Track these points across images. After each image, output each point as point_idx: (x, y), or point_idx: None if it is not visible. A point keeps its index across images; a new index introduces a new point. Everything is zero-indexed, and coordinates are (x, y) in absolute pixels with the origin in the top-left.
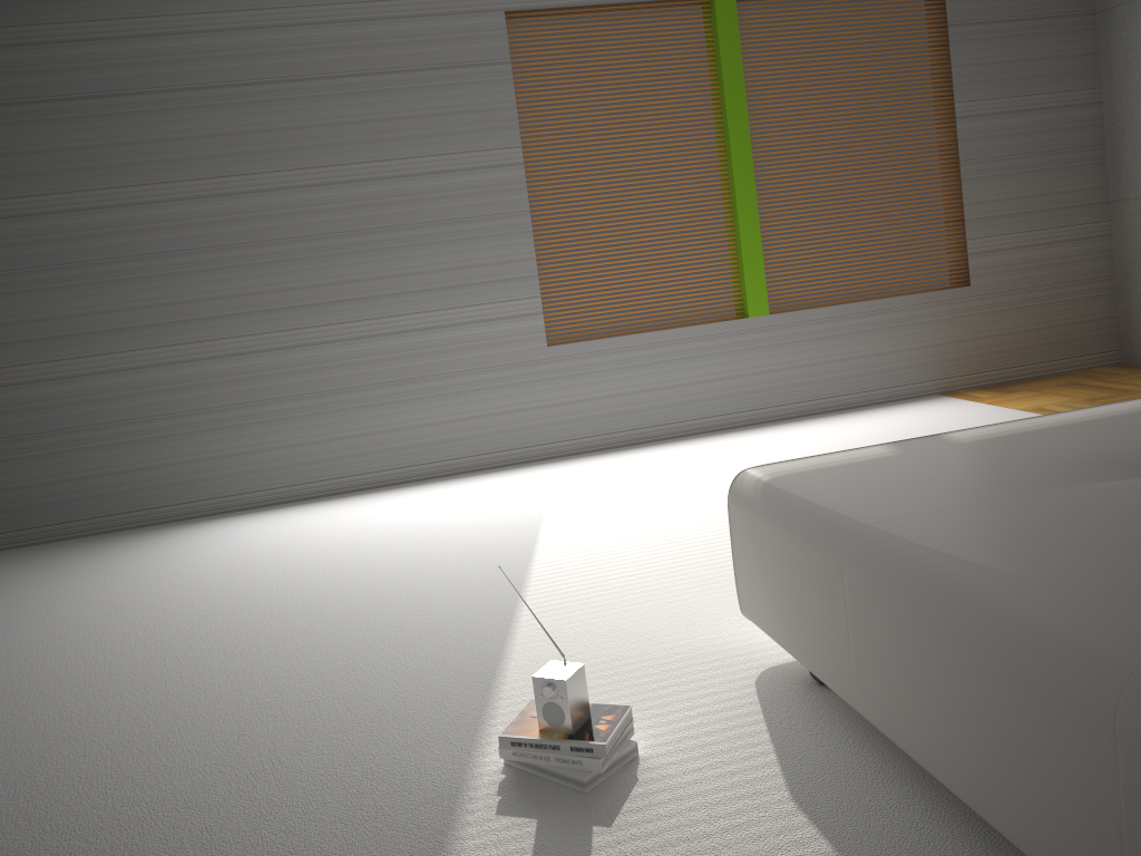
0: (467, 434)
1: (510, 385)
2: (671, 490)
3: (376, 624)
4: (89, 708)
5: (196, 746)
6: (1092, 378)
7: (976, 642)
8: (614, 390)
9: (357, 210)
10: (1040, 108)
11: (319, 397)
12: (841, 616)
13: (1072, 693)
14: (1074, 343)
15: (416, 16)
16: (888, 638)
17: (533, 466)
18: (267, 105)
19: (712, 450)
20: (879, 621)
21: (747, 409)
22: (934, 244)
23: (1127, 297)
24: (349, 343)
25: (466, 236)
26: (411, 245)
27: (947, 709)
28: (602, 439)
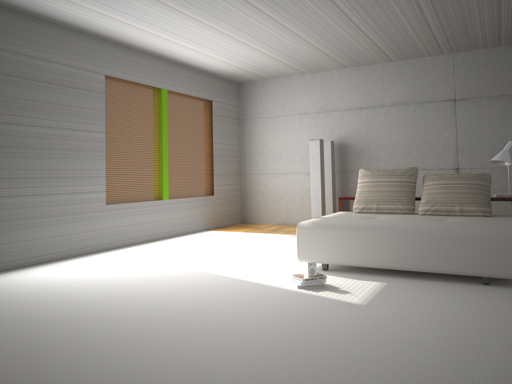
0: (75, 239)
1: (92, 219)
2: (184, 252)
3: (180, 283)
4: (136, 310)
5: (208, 304)
6: (242, 225)
7: (403, 234)
8: (125, 224)
9: (46, 139)
10: (229, 144)
11: (20, 220)
12: (354, 243)
13: (427, 234)
14: (233, 216)
15: (76, 67)
16: (373, 242)
17: (101, 253)
18: (17, 86)
19: (167, 244)
20: (370, 240)
21: (161, 233)
22: (205, 181)
23: (245, 202)
24: (35, 197)
25: (84, 157)
26: (64, 157)
27: (392, 250)
28: (119, 243)
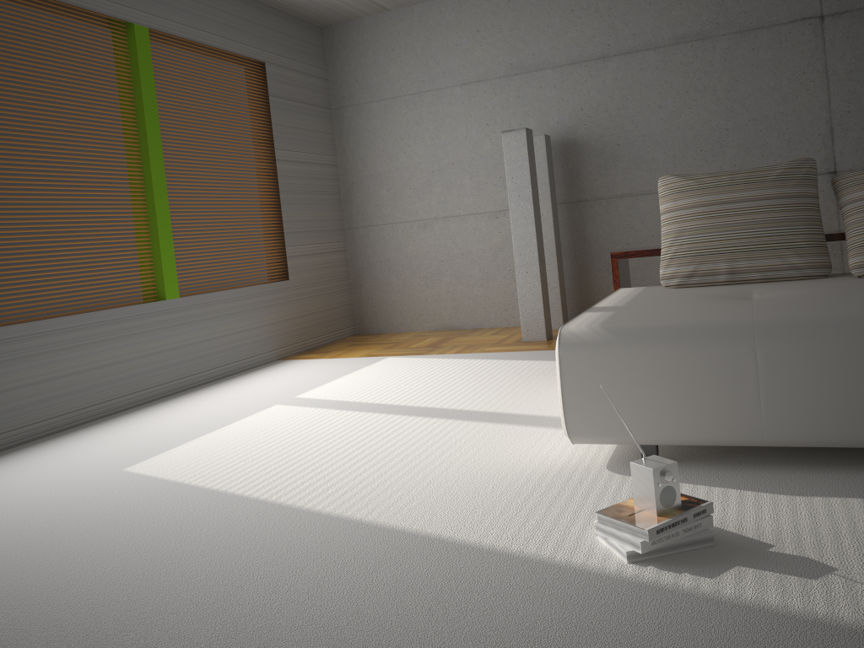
0: None
1: None
2: (227, 434)
3: (212, 576)
4: None
5: None
6: (359, 341)
7: None
8: (64, 370)
9: None
10: (313, 162)
11: None
12: (749, 380)
13: None
14: (337, 321)
15: None
16: (814, 371)
17: None
18: None
19: (183, 411)
20: (804, 364)
21: (168, 381)
22: (266, 249)
23: (359, 290)
24: None
25: None
26: None
27: None
28: (54, 422)
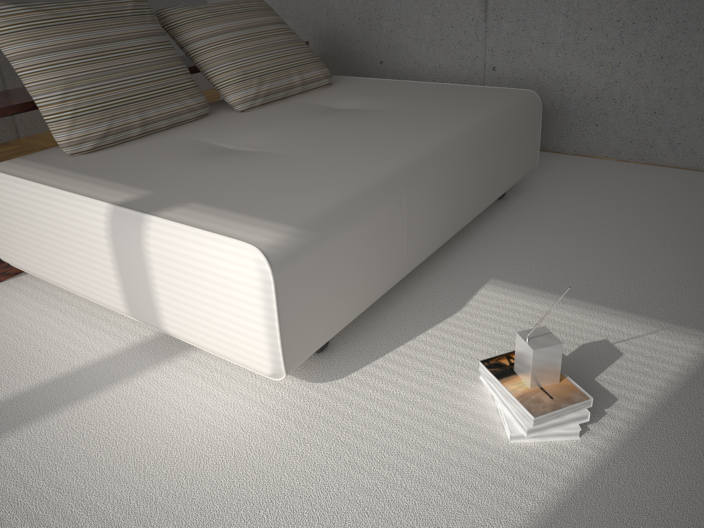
0: None
1: None
2: None
3: None
4: None
5: None
6: None
7: (460, 157)
8: None
9: None
10: None
11: None
12: (399, 229)
13: (482, 141)
14: None
15: None
16: (425, 204)
17: None
18: None
19: None
20: (421, 201)
21: None
22: None
23: None
24: None
25: None
26: None
27: (448, 203)
28: None
